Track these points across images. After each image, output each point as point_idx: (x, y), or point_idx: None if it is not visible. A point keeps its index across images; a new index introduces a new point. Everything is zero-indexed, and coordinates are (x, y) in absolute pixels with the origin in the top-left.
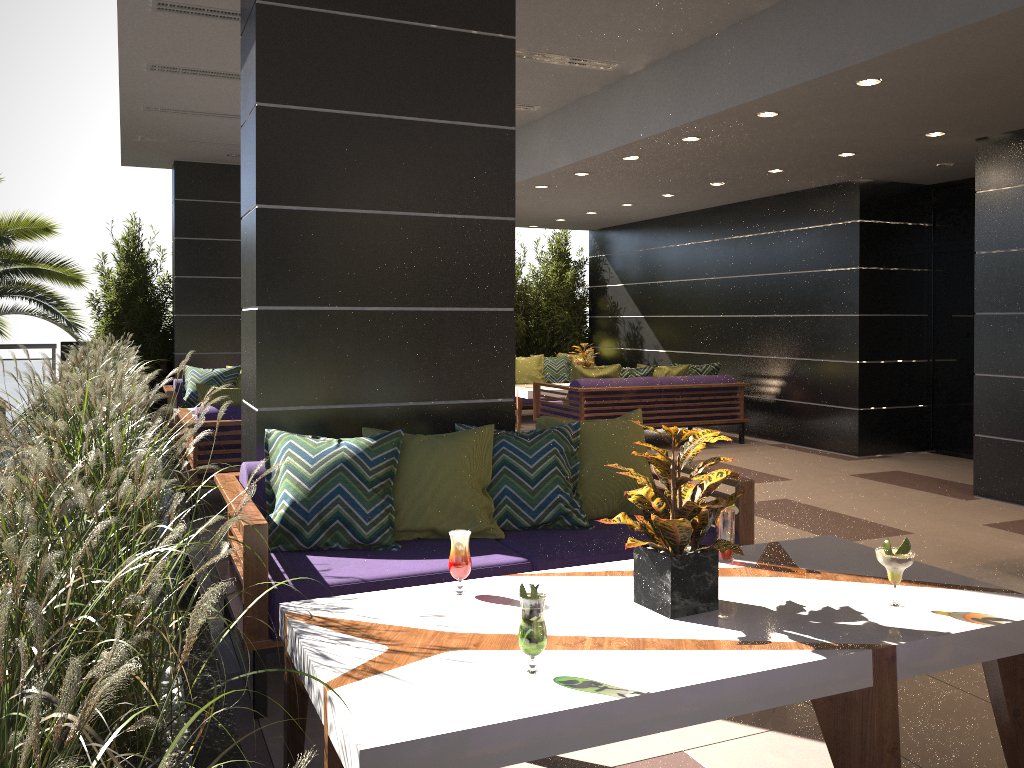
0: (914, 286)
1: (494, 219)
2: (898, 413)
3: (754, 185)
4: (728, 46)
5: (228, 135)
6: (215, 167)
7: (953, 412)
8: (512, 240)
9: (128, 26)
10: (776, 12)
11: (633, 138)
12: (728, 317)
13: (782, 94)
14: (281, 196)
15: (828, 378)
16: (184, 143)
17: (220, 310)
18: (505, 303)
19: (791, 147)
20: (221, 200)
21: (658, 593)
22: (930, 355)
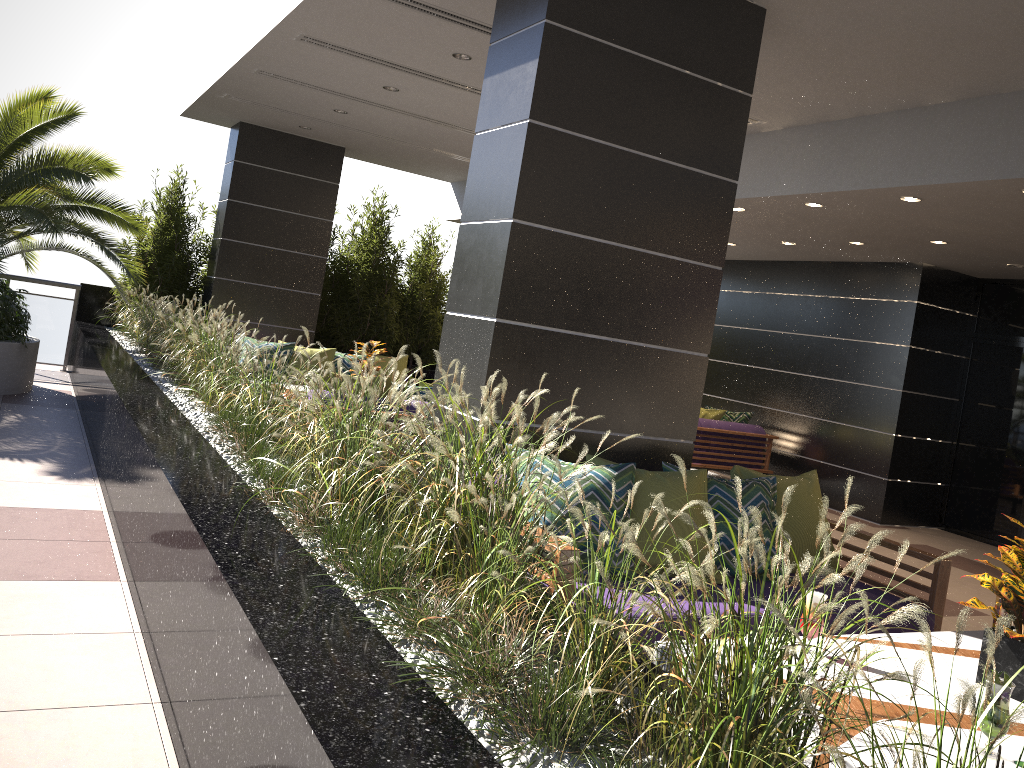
0: (952, 371)
1: (706, 266)
2: (919, 488)
3: (820, 250)
4: (889, 129)
5: (318, 109)
6: (279, 135)
7: (970, 495)
8: (717, 289)
9: None
10: (953, 109)
11: (757, 193)
12: (758, 369)
13: (944, 186)
14: (534, 214)
15: (859, 445)
16: (266, 108)
17: (260, 279)
18: (702, 348)
19: (895, 227)
20: (279, 169)
21: (1016, 680)
22: (955, 438)
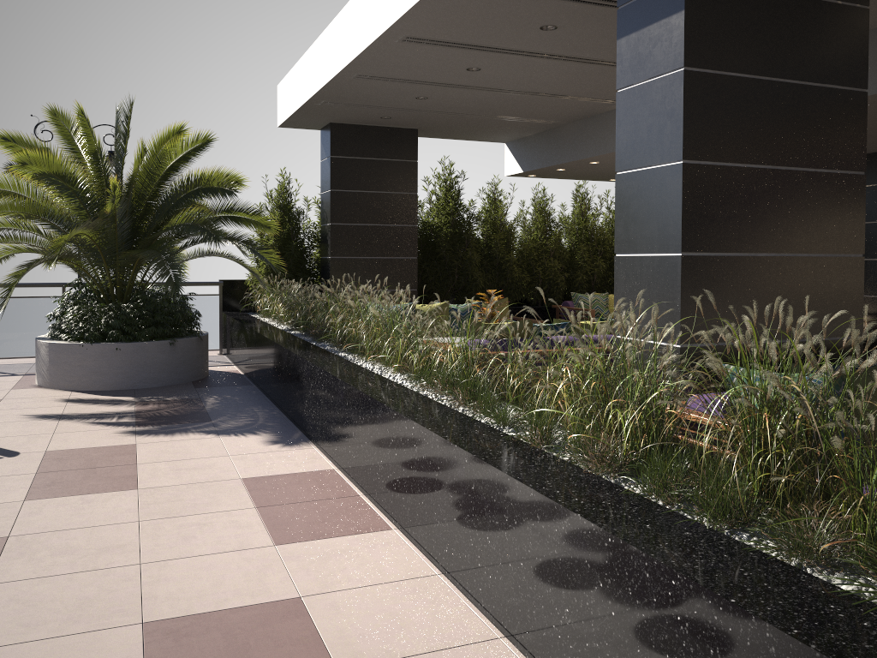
0: None
1: (851, 173)
2: None
3: (871, 143)
4: None
5: (401, 100)
6: (363, 128)
7: None
8: (863, 192)
9: (427, 1)
10: None
11: None
12: None
13: None
14: (700, 152)
15: None
16: (355, 107)
17: (366, 253)
18: (857, 250)
19: None
20: (367, 157)
21: None
22: None
